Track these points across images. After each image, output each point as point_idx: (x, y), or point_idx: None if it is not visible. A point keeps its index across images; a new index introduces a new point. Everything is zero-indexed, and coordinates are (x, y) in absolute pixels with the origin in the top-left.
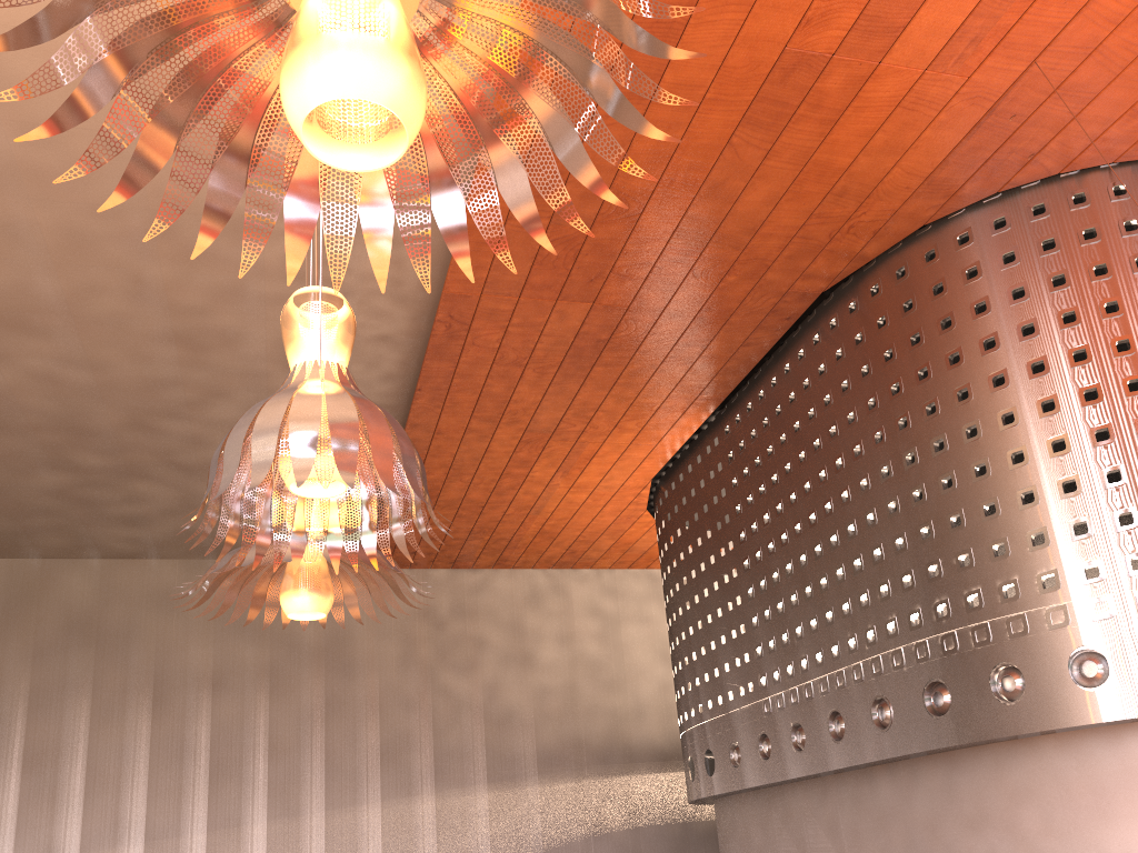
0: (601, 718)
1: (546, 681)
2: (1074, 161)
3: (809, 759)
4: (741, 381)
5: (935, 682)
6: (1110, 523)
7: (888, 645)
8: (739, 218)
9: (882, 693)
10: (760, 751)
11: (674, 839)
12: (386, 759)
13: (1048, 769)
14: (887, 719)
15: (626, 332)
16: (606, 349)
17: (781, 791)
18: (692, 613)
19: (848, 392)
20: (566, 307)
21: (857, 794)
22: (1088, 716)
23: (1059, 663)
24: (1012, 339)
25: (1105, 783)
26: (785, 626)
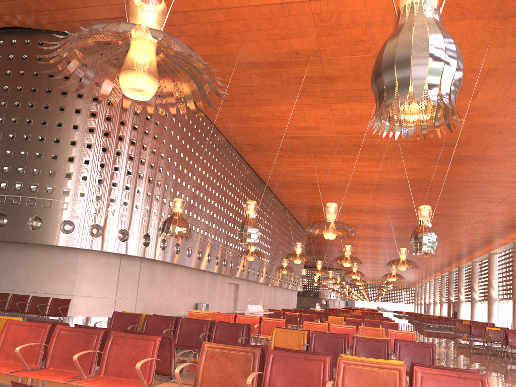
0: None
1: None
2: None
3: None
4: None
5: (2, 213)
6: (95, 180)
7: None
8: None
9: None
10: None
11: None
12: None
13: (35, 257)
14: None
15: None
16: None
17: None
18: None
19: (9, 77)
20: None
21: None
22: (61, 243)
23: (58, 222)
24: (89, 99)
25: (55, 266)
26: None
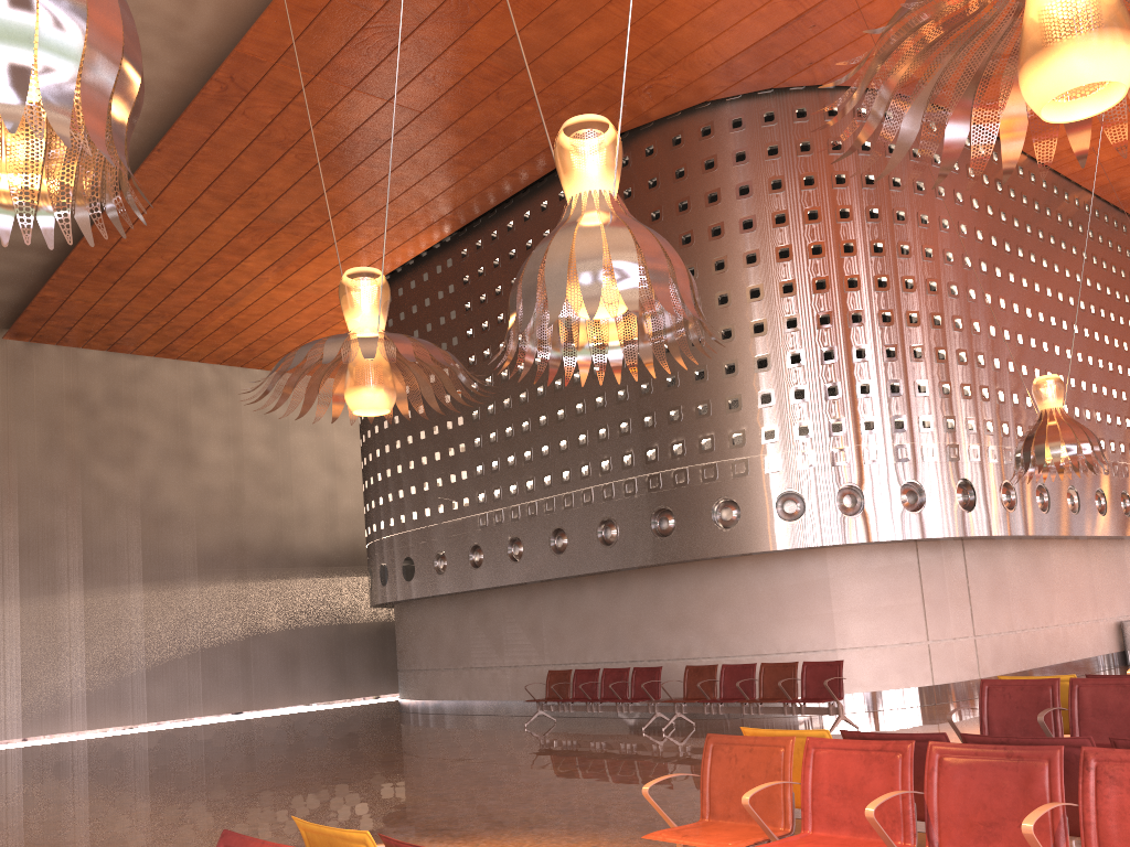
0: (266, 522)
1: (210, 481)
2: (836, 78)
3: (525, 569)
4: (490, 208)
5: (662, 509)
6: (821, 393)
7: (622, 475)
8: (562, 53)
9: (611, 515)
10: (470, 560)
11: (330, 639)
12: (26, 553)
13: (742, 582)
14: (612, 537)
15: (407, 138)
16: (380, 150)
17: (481, 596)
18: (402, 428)
19: None
20: (359, 98)
21: (563, 600)
22: (785, 543)
23: (769, 500)
24: (767, 224)
25: (784, 594)
26: (512, 450)
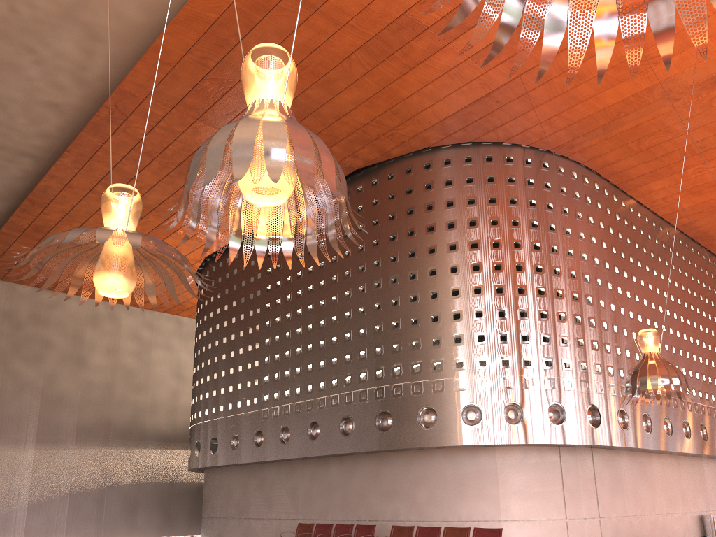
0: (127, 408)
1: (92, 378)
2: (512, 138)
3: (290, 449)
4: None
5: (384, 412)
6: (496, 338)
7: (359, 387)
8: (333, 106)
9: (349, 414)
10: (254, 441)
11: (162, 492)
12: None
13: (437, 467)
14: (349, 430)
15: None
16: None
17: (261, 467)
18: (219, 349)
19: (362, 232)
20: (201, 126)
21: (314, 473)
22: (467, 441)
23: (457, 410)
24: (464, 226)
25: (465, 478)
26: (288, 366)
